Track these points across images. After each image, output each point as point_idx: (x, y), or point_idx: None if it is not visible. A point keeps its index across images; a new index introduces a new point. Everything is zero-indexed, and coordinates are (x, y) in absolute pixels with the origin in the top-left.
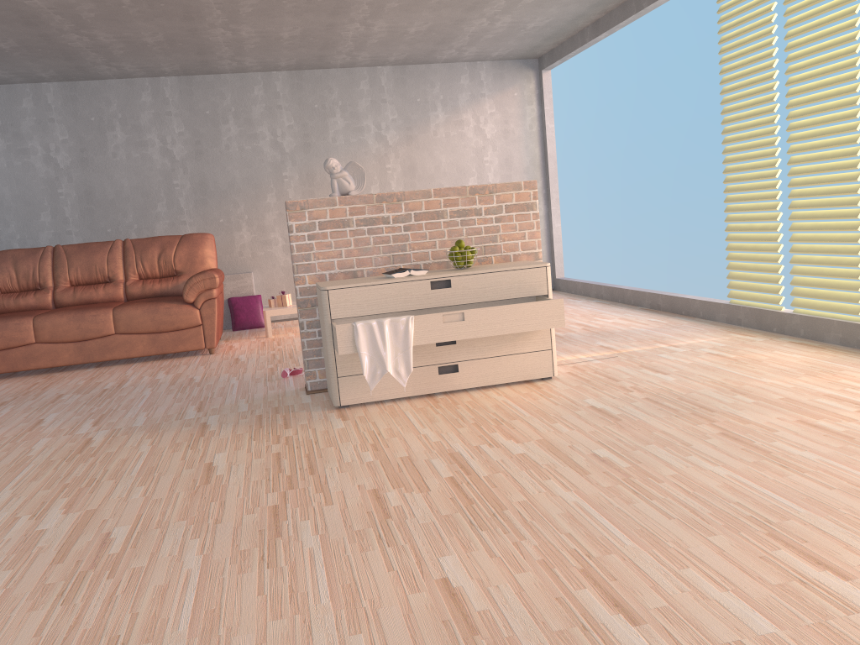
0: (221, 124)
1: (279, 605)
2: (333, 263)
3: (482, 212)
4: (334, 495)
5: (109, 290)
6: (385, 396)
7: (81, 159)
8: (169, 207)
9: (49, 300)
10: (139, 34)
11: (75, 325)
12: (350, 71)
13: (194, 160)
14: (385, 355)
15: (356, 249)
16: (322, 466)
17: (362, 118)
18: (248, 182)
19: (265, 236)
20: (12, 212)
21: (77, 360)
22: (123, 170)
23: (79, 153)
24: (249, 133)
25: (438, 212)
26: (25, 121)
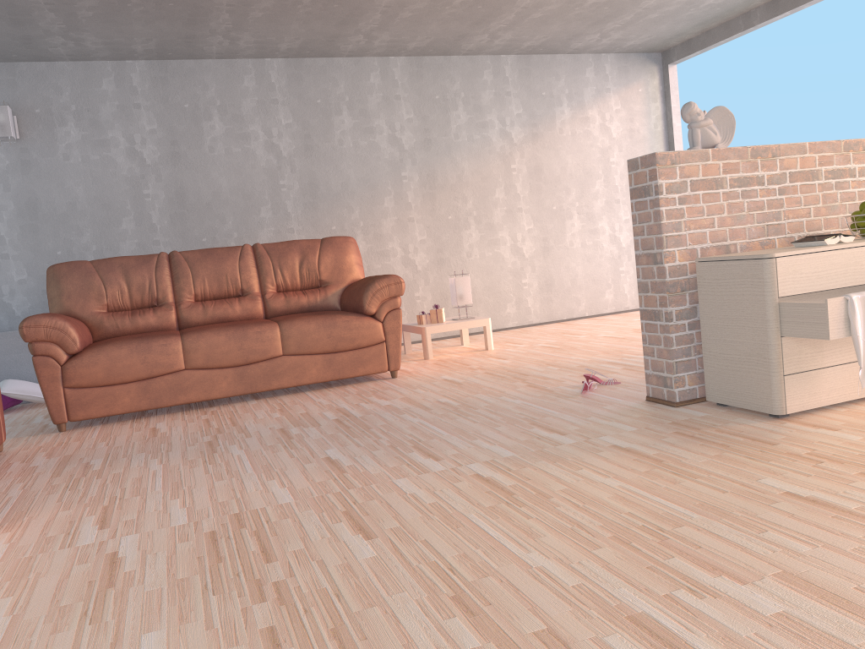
0: (333, 115)
1: None
2: (705, 234)
3: (856, 174)
4: None
5: (247, 304)
6: (832, 400)
7: (171, 154)
8: (274, 211)
9: (174, 318)
10: None
11: (236, 345)
12: (473, 59)
13: (303, 157)
14: None
15: (729, 216)
16: None
17: (485, 112)
18: (363, 183)
19: (383, 246)
20: (86, 217)
21: (237, 390)
22: (221, 168)
23: (169, 146)
24: (365, 126)
25: (813, 172)
26: (105, 106)
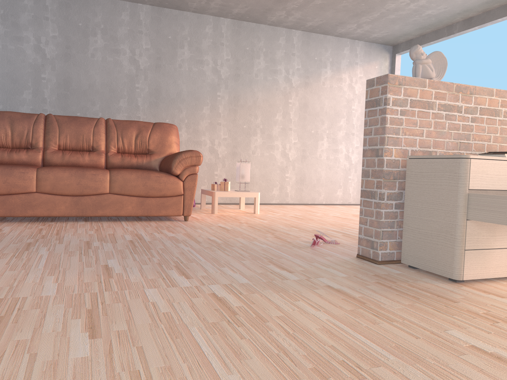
0: (178, 48)
1: None
2: (416, 141)
3: None
4: None
5: (93, 157)
6: (497, 274)
7: (65, 54)
8: (129, 103)
9: (40, 158)
10: None
11: (75, 180)
12: (274, 29)
13: (154, 71)
14: None
15: (434, 131)
16: None
17: (277, 64)
18: (191, 95)
19: (198, 138)
20: None
21: (71, 213)
22: (97, 69)
23: (64, 48)
24: (198, 58)
25: (496, 111)
26: (24, 14)
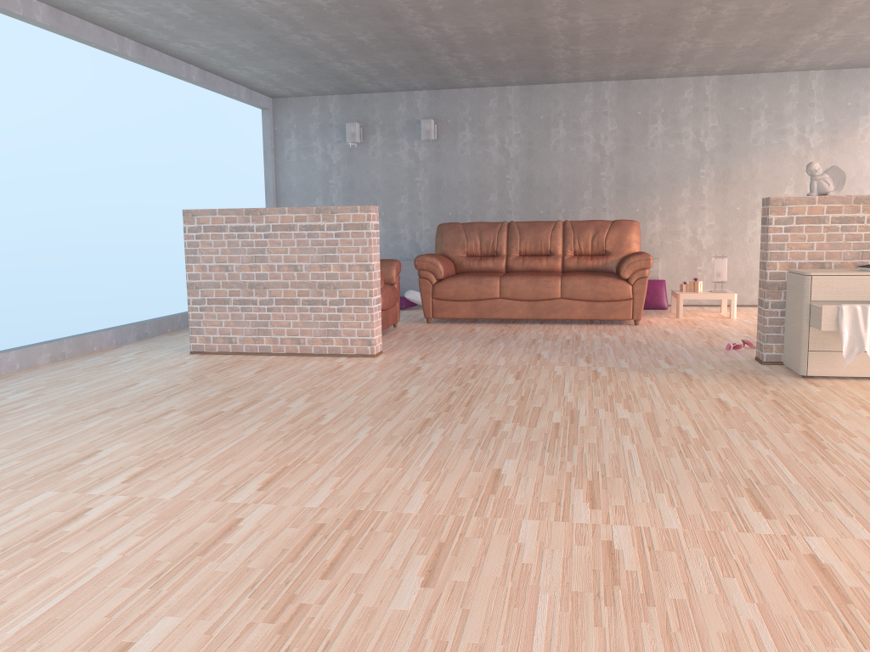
0: (649, 124)
1: (861, 483)
2: (804, 254)
3: None
4: (852, 432)
5: (550, 262)
6: (849, 374)
7: (527, 151)
8: (593, 195)
9: (503, 265)
10: (613, 47)
11: (531, 287)
12: (781, 76)
13: (621, 155)
14: (865, 336)
15: (827, 243)
16: (824, 413)
17: (786, 121)
18: (666, 177)
19: (675, 227)
20: (469, 191)
21: (528, 316)
22: (559, 162)
23: (526, 145)
24: (674, 132)
25: None
26: (489, 118)
